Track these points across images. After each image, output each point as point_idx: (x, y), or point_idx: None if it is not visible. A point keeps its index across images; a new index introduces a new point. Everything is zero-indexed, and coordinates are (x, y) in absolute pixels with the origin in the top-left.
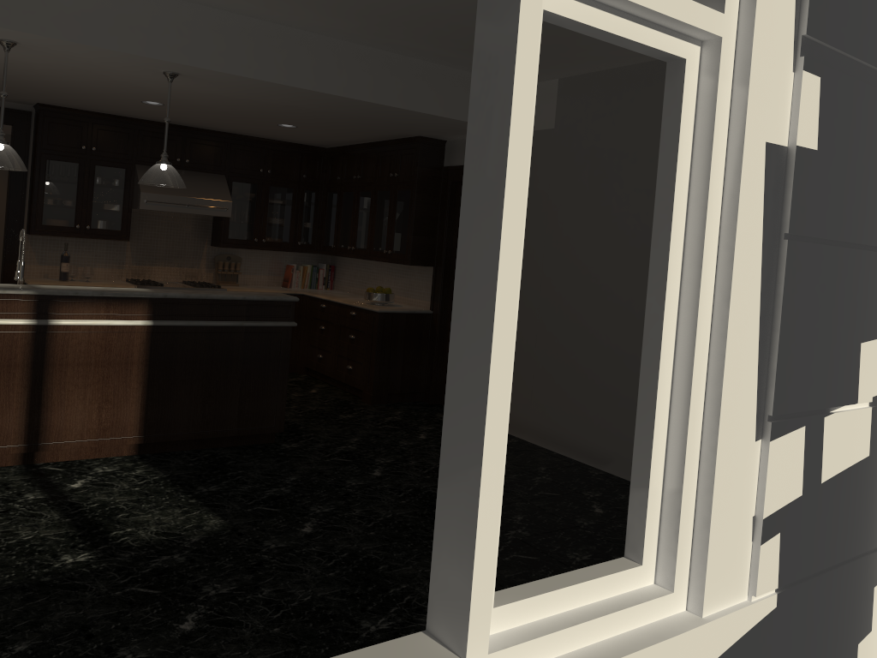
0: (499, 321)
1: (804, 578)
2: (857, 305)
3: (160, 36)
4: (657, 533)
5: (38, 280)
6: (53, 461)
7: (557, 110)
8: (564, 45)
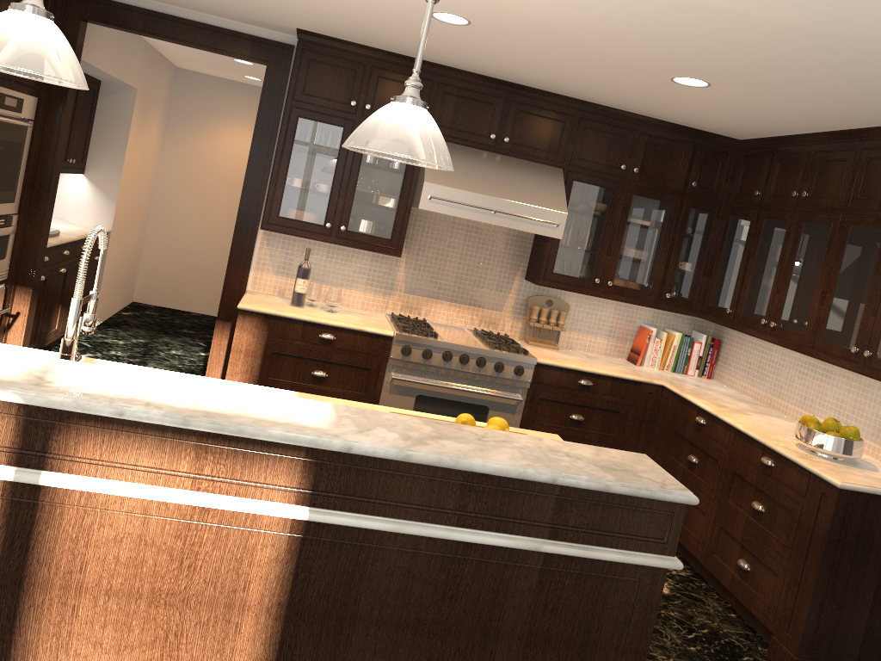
0: None
1: None
2: None
3: None
4: None
5: (260, 300)
6: None
7: None
8: None
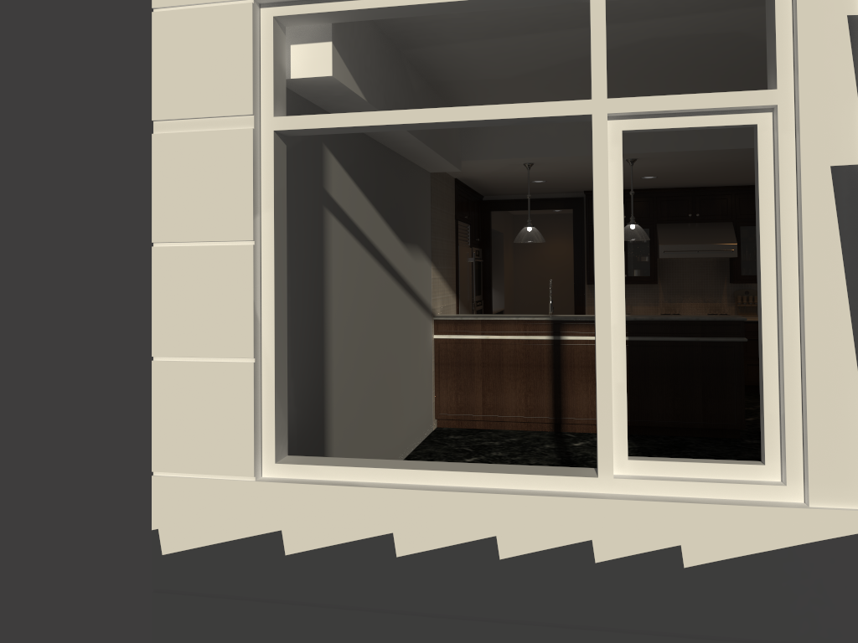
0: (599, 299)
1: None
2: None
3: None
4: (778, 445)
5: None
6: (572, 431)
7: None
8: None
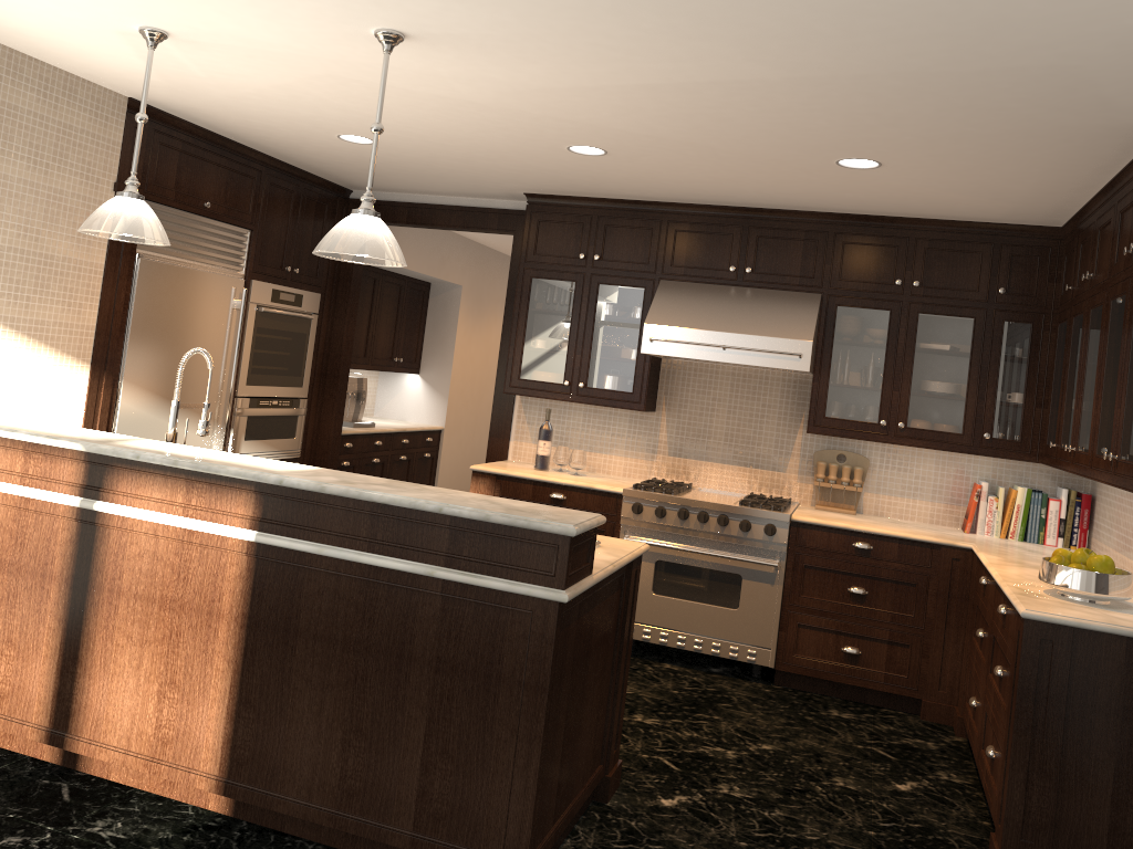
0: None
1: None
2: None
3: None
4: None
5: (504, 464)
6: (102, 776)
7: None
8: None
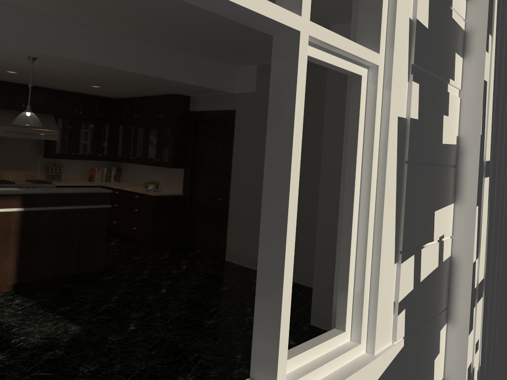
0: (290, 214)
1: (414, 330)
2: (433, 193)
3: (29, 36)
4: (351, 314)
5: None
6: None
7: (256, 82)
8: (264, 49)
